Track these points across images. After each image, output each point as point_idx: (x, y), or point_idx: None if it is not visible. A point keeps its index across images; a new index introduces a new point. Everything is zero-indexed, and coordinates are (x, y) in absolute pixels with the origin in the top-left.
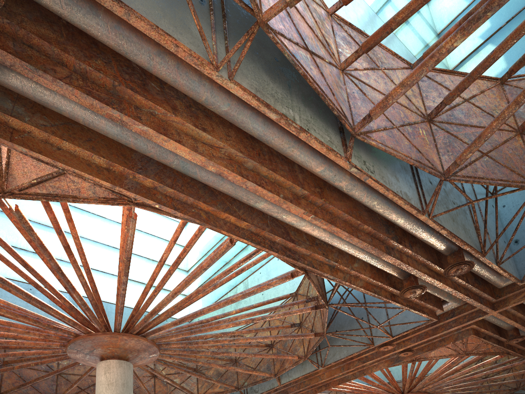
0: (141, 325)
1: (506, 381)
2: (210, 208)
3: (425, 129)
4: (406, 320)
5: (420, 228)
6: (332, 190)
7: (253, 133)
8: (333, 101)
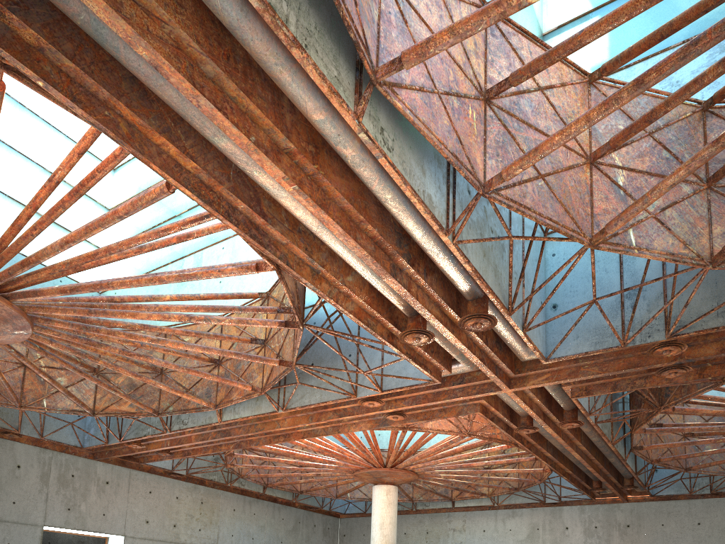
0: (3, 279)
1: (508, 478)
2: (138, 120)
3: (478, 110)
4: (404, 373)
5: (442, 253)
6: (334, 156)
7: (222, 18)
8: (353, 16)
